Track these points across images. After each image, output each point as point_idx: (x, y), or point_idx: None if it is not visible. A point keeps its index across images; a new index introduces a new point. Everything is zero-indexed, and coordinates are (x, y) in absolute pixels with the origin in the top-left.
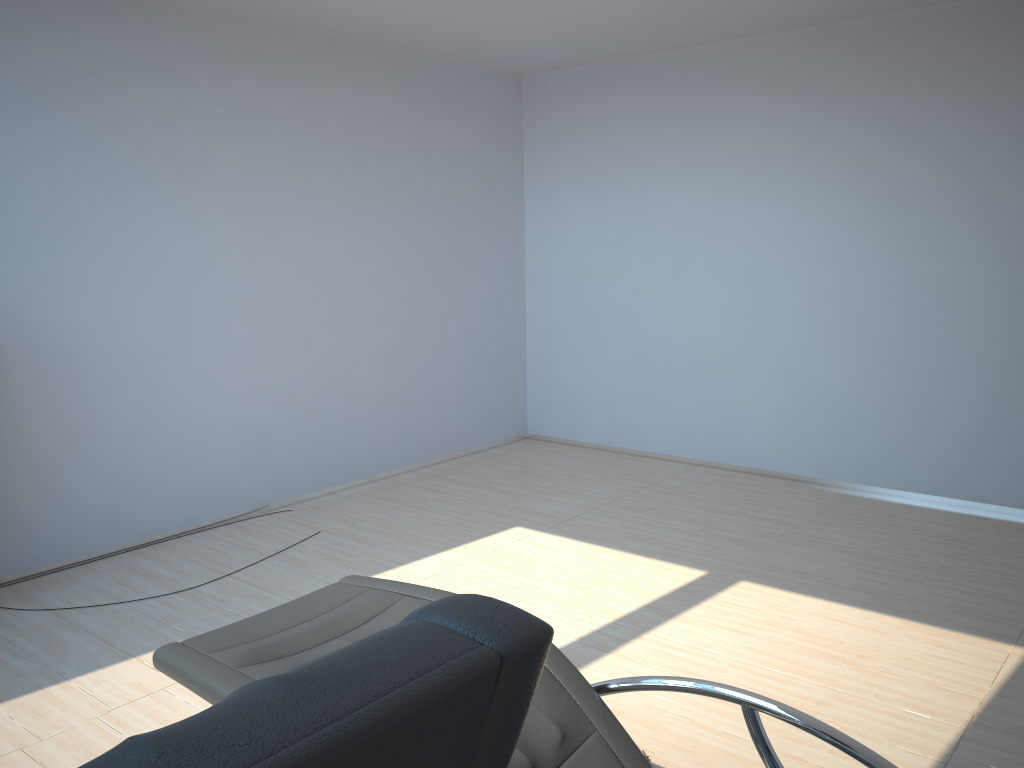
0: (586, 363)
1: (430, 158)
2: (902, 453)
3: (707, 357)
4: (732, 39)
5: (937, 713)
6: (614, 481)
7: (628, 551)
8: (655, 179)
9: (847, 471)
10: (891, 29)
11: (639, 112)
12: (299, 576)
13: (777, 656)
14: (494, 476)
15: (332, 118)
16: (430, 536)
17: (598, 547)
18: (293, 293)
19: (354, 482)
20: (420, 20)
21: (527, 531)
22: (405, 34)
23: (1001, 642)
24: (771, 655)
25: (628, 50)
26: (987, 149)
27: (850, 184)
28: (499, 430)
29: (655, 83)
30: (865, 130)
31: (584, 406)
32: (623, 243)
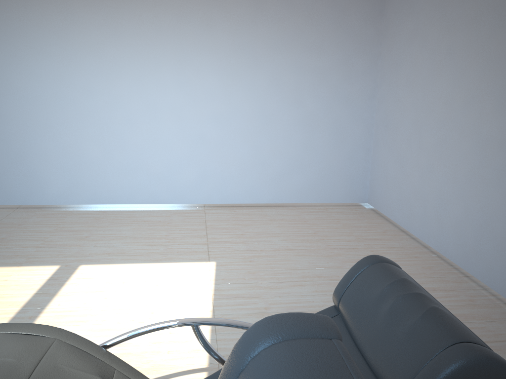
0: None
1: None
2: (129, 186)
3: (16, 146)
4: None
5: (199, 299)
6: None
7: (5, 266)
8: None
9: (103, 199)
10: None
11: None
12: None
13: (121, 297)
14: None
15: None
16: None
17: None
18: None
19: None
20: None
21: None
22: None
23: (204, 262)
24: (118, 298)
25: None
26: (155, 42)
27: (91, 52)
28: None
29: None
30: (96, 25)
31: None
32: None
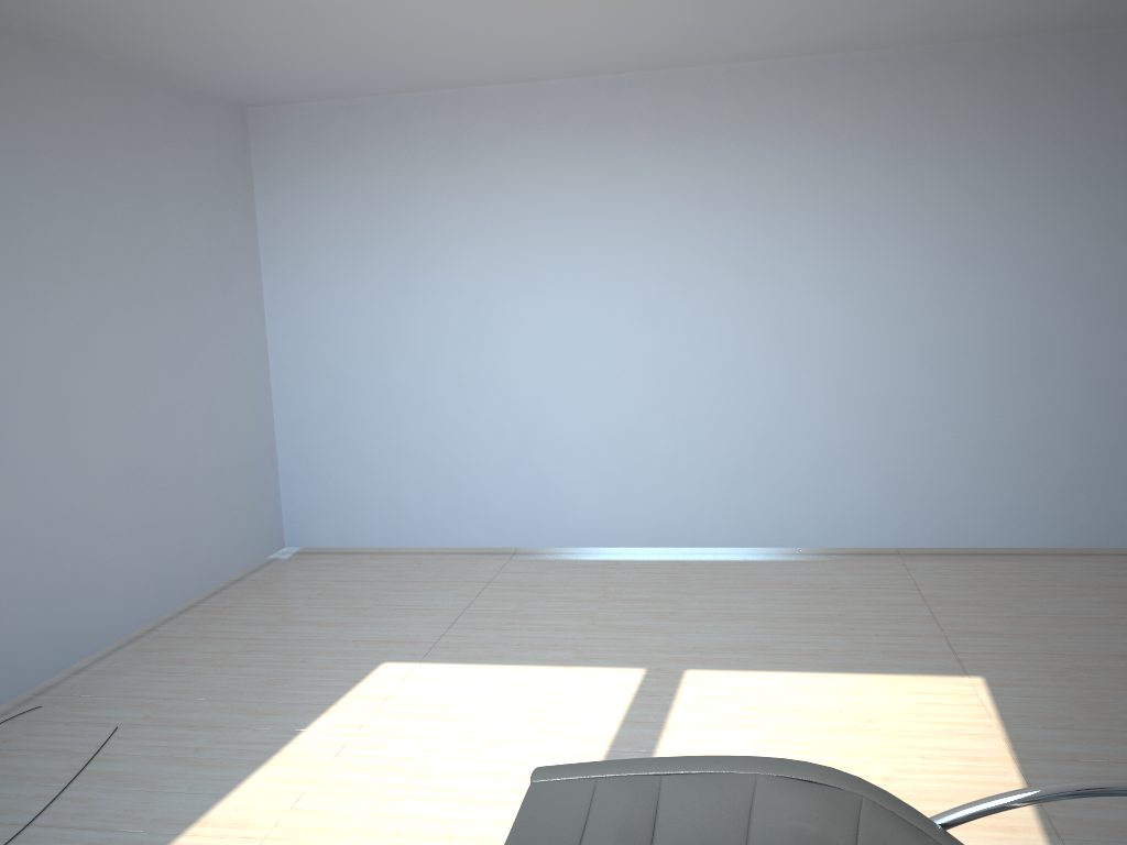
0: (362, 453)
1: (160, 206)
2: (732, 509)
3: (515, 432)
4: (519, 82)
5: (984, 758)
6: (442, 587)
7: (541, 664)
8: (437, 234)
9: (679, 536)
10: (688, 83)
11: (411, 157)
12: (148, 797)
13: (802, 742)
14: (291, 606)
15: (43, 147)
16: (285, 699)
17: (503, 667)
18: (12, 394)
19: (106, 649)
20: (182, 24)
21: (402, 666)
22: (143, 41)
23: (956, 676)
24: (795, 742)
25: (400, 85)
26: (788, 205)
27: (659, 239)
28: (258, 548)
29: (429, 125)
30: (670, 184)
31: (363, 504)
32: (401, 308)
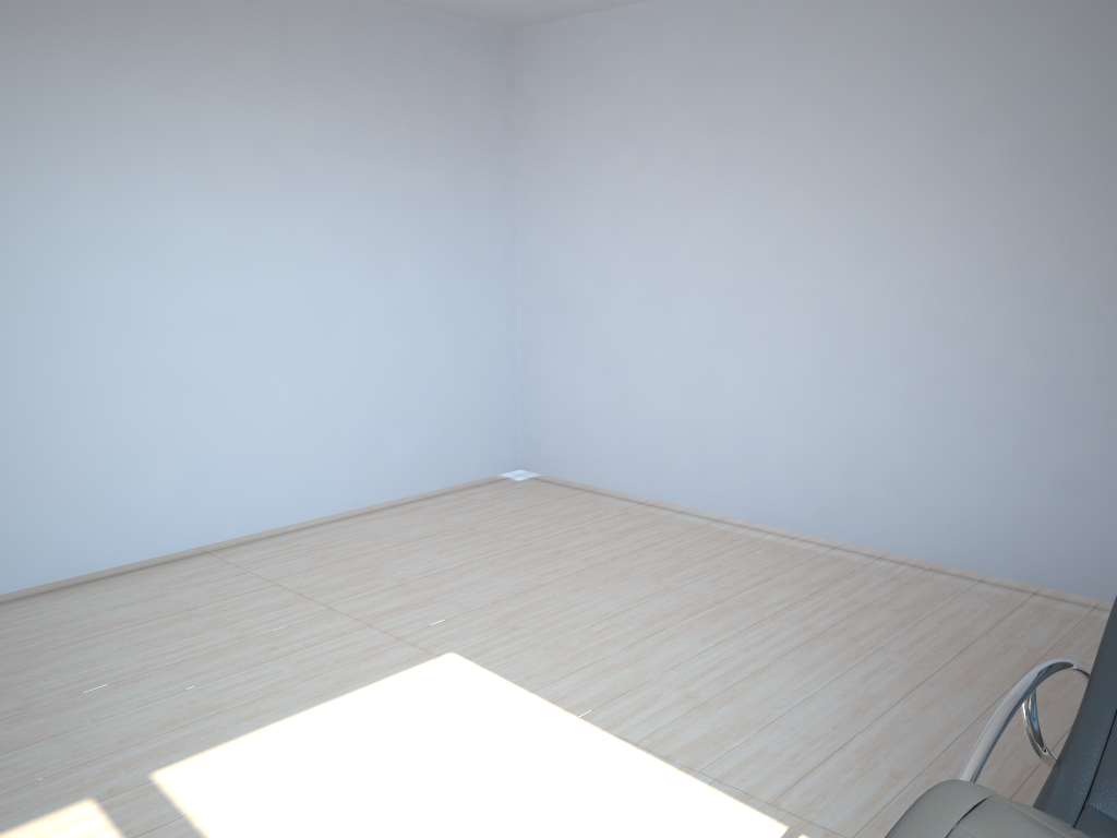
0: None
1: None
2: None
3: None
4: None
5: (560, 730)
6: None
7: None
8: None
9: None
10: None
11: None
12: None
13: (402, 795)
14: None
15: None
16: None
17: None
18: None
19: None
20: None
21: None
22: None
23: (432, 660)
24: (397, 799)
25: None
26: (43, 127)
27: None
28: None
29: None
30: None
31: None
32: None
